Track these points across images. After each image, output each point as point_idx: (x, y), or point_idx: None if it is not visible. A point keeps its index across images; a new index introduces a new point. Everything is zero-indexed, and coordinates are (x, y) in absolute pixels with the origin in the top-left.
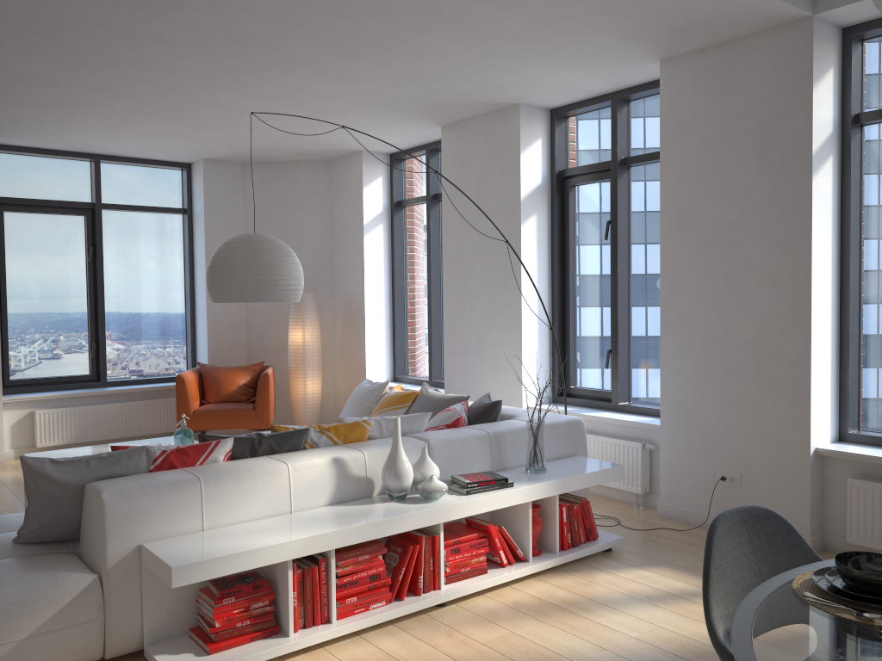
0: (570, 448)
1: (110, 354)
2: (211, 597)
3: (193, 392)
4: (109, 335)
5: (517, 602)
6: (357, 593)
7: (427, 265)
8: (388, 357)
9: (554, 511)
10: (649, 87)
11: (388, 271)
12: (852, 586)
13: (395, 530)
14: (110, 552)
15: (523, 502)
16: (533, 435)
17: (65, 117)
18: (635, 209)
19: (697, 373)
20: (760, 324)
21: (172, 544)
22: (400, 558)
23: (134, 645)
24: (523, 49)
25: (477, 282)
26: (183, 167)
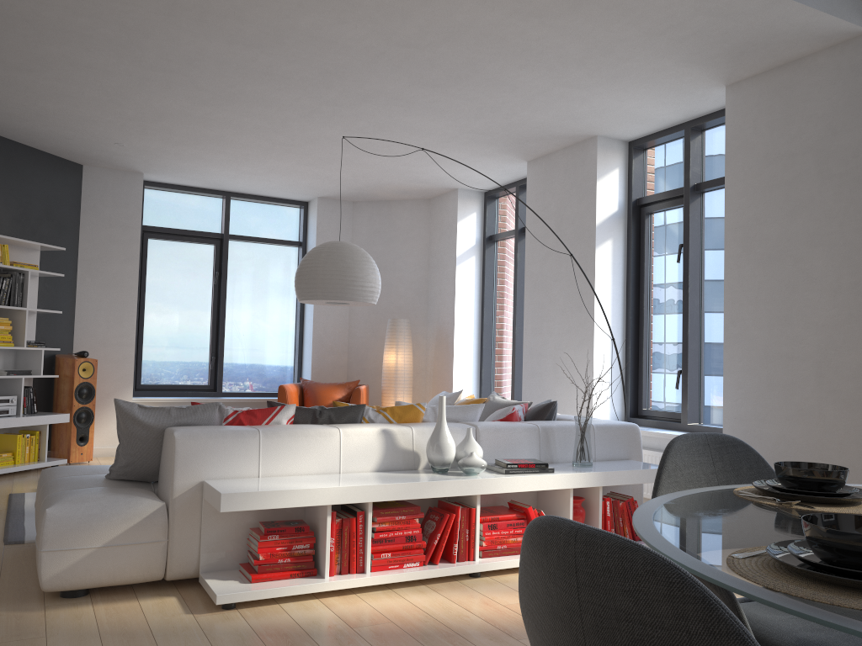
0: (623, 452)
1: (227, 368)
2: (258, 533)
3: (293, 402)
4: (227, 351)
5: None
6: (392, 550)
7: (513, 294)
8: (475, 382)
9: (597, 504)
10: (720, 114)
11: (478, 301)
12: (786, 485)
13: (430, 494)
14: (177, 483)
15: (562, 488)
16: (580, 430)
17: (199, 153)
18: (707, 233)
19: (759, 387)
20: (821, 334)
21: (229, 482)
22: (437, 525)
23: (191, 570)
24: (588, 76)
25: (554, 305)
26: (301, 205)
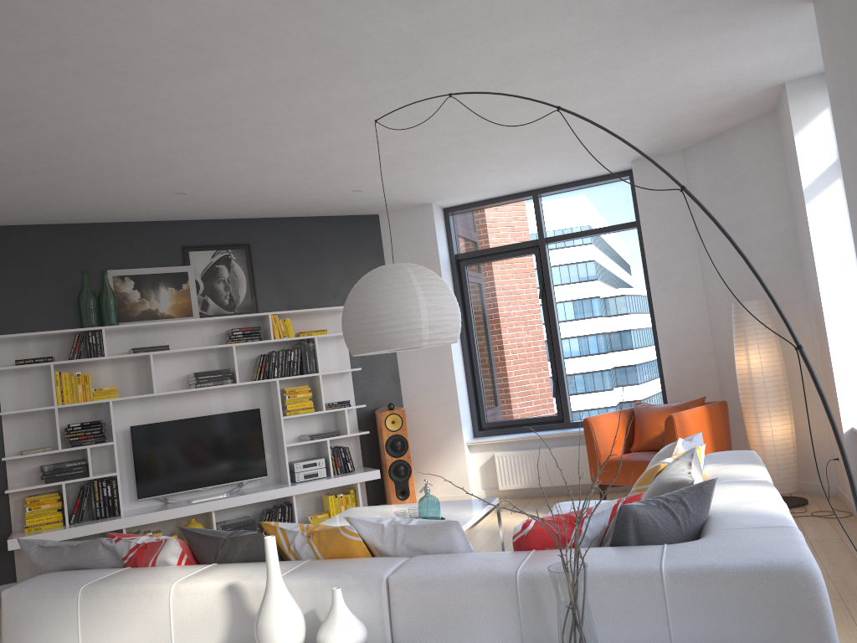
0: (762, 635)
1: (575, 392)
2: None
3: (606, 438)
4: (572, 372)
5: None
6: None
7: None
8: None
9: None
10: None
11: None
12: None
13: None
14: None
15: None
16: (557, 598)
17: (426, 171)
18: None
19: None
20: None
21: None
22: None
23: None
24: None
25: None
26: (625, 175)
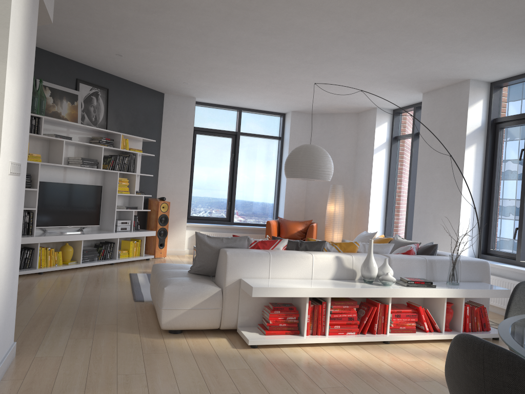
0: (478, 277)
1: (236, 208)
2: (269, 309)
3: (274, 231)
4: (237, 199)
5: (430, 350)
6: (340, 324)
7: (409, 173)
8: (382, 225)
9: (461, 308)
10: None
11: (385, 176)
12: None
13: (363, 295)
14: (227, 279)
15: (440, 297)
16: (452, 263)
17: (228, 88)
18: None
19: None
20: None
21: (254, 280)
22: (366, 312)
23: (233, 325)
24: (468, 47)
25: (436, 182)
26: (281, 115)
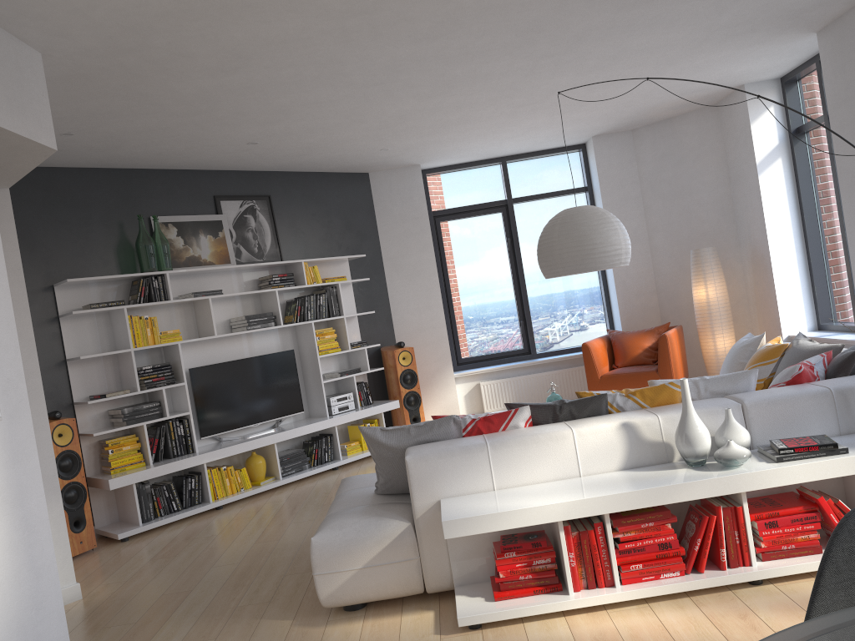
0: None
1: (537, 329)
2: (496, 550)
3: (599, 358)
4: (534, 312)
5: None
6: (644, 560)
7: (835, 194)
8: (808, 304)
9: None
10: None
11: (794, 209)
12: None
13: (676, 498)
14: (417, 505)
15: None
16: None
17: (454, 136)
18: None
19: None
20: None
21: (460, 501)
22: (696, 528)
23: (447, 584)
24: None
25: None
26: (578, 148)
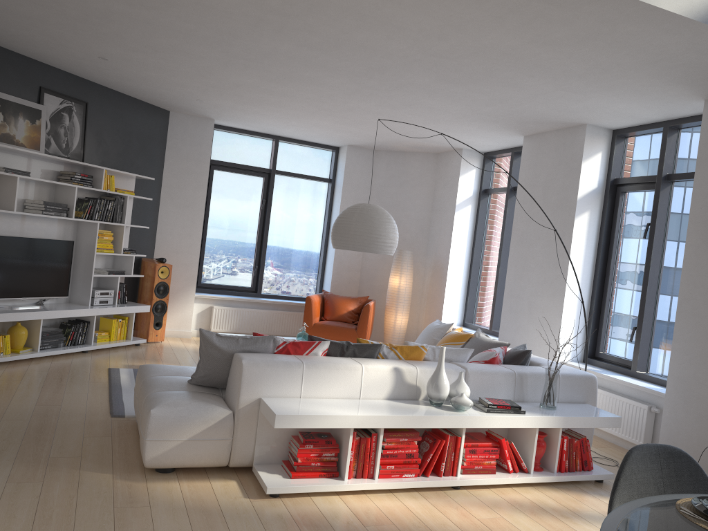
0: (581, 397)
1: (266, 275)
2: (298, 442)
3: (316, 310)
4: (267, 261)
5: (513, 499)
6: (395, 463)
7: (500, 241)
8: (461, 307)
9: (556, 440)
10: (696, 119)
11: (470, 241)
12: None
13: (428, 425)
14: (242, 398)
15: (530, 427)
16: (549, 380)
17: (260, 111)
18: (672, 216)
19: (701, 356)
20: None
21: (279, 401)
22: (430, 446)
23: (247, 462)
24: (586, 85)
25: (534, 259)
26: (333, 149)
